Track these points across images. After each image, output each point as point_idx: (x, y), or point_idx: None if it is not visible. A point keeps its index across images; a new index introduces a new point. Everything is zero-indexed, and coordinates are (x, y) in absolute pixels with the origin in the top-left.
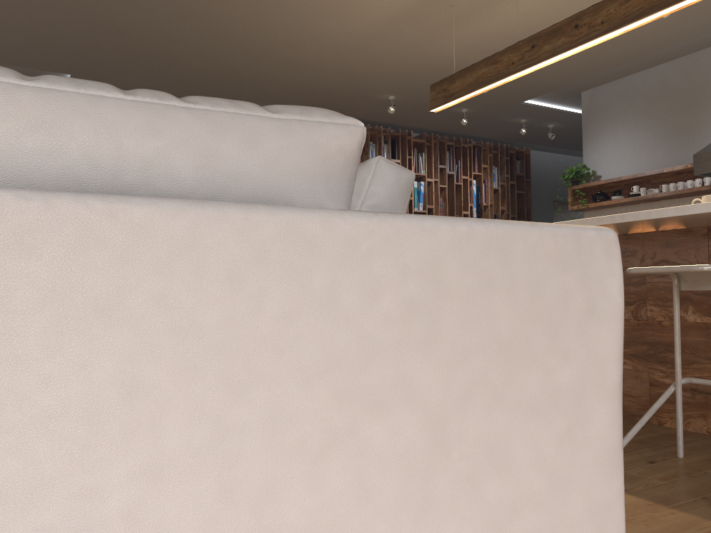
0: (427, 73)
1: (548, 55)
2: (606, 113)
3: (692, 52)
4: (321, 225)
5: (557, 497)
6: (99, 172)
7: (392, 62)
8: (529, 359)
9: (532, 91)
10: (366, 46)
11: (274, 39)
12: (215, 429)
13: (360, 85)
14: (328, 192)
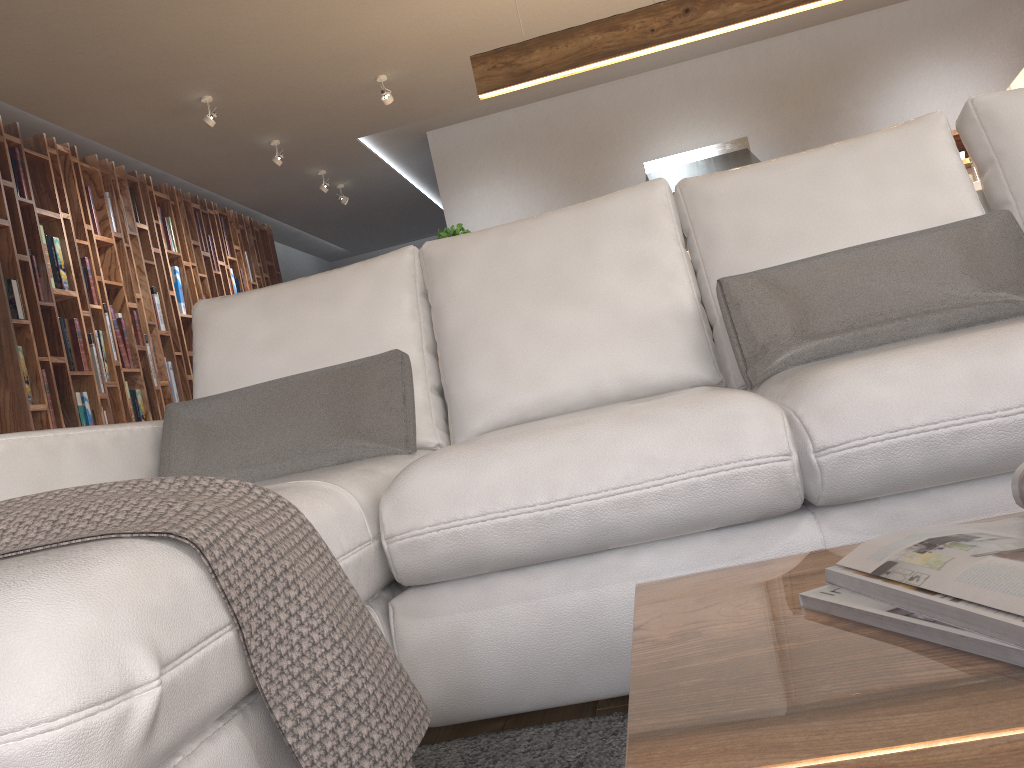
0: (316, 59)
1: (718, 23)
2: (472, 160)
3: (580, 89)
4: None
5: None
6: None
7: (299, 25)
8: None
9: (394, 118)
10: None
11: None
12: None
13: (191, 61)
14: None
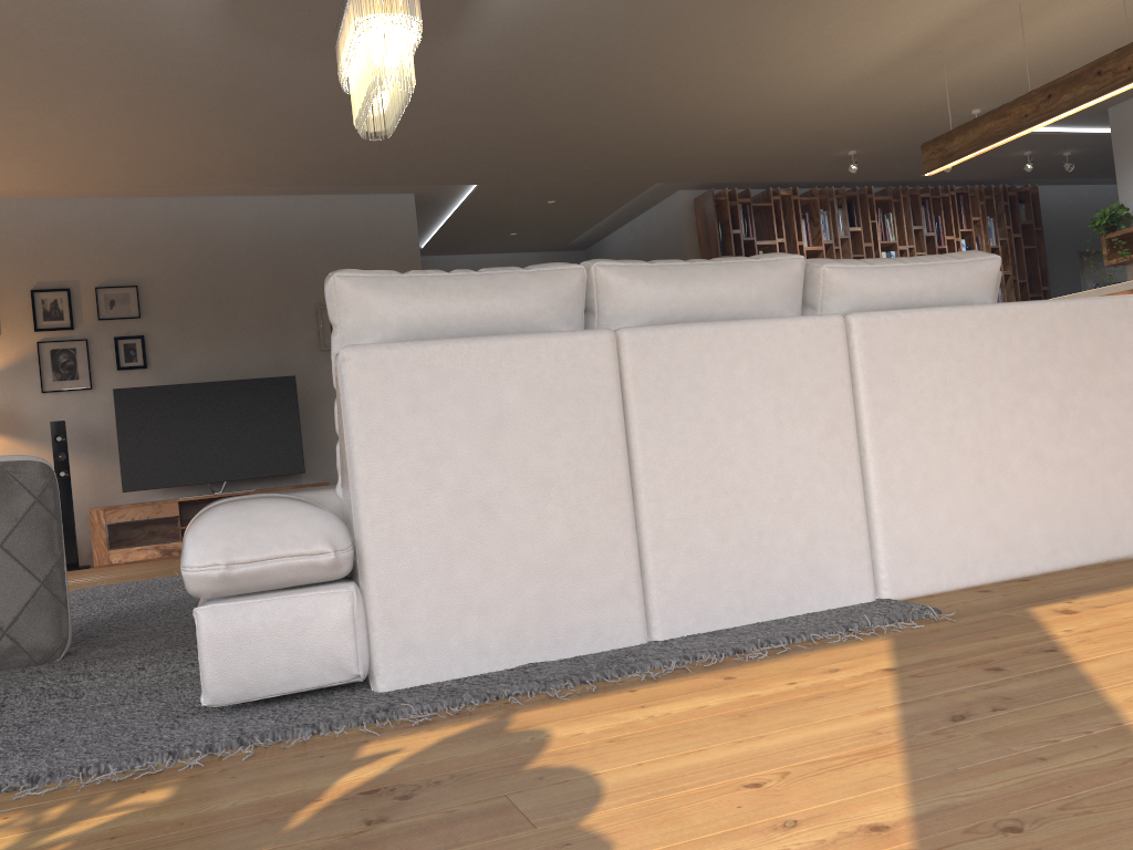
0: (901, 121)
1: (1069, 105)
2: None
3: None
4: (1001, 311)
5: (1126, 440)
6: (903, 299)
7: (859, 116)
8: (1103, 368)
9: None
10: (831, 105)
11: (724, 115)
12: (973, 399)
13: (814, 145)
14: (987, 294)
